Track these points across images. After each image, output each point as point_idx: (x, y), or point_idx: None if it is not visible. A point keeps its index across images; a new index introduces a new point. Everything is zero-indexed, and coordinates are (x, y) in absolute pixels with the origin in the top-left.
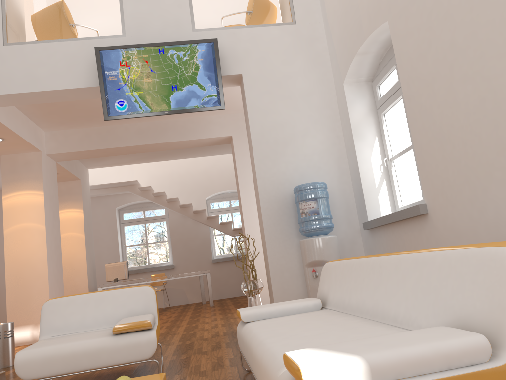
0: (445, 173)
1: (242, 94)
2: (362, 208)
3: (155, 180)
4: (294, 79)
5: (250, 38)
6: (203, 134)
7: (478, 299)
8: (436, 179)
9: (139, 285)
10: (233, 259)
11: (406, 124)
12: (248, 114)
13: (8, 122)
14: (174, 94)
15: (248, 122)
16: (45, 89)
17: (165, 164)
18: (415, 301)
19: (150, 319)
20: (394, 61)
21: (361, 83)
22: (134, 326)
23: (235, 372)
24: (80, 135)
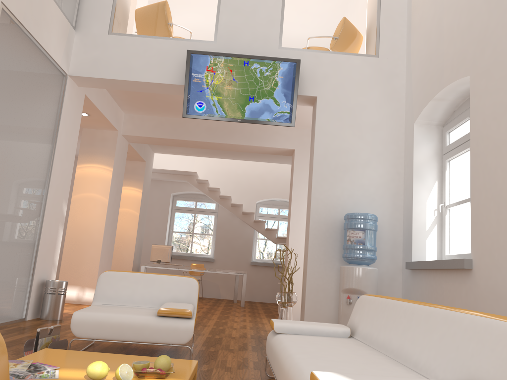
0: (497, 235)
1: (313, 115)
2: (408, 247)
3: (213, 175)
4: (366, 110)
5: (331, 63)
6: (267, 142)
7: (492, 366)
8: (486, 238)
9: (178, 270)
10: (271, 265)
11: (469, 174)
12: (315, 135)
13: (96, 101)
14: (250, 104)
15: (314, 143)
16: (136, 79)
17: (225, 161)
18: (437, 353)
19: (192, 309)
20: (469, 112)
21: (432, 127)
22: (176, 312)
23: (258, 376)
24: (155, 123)
